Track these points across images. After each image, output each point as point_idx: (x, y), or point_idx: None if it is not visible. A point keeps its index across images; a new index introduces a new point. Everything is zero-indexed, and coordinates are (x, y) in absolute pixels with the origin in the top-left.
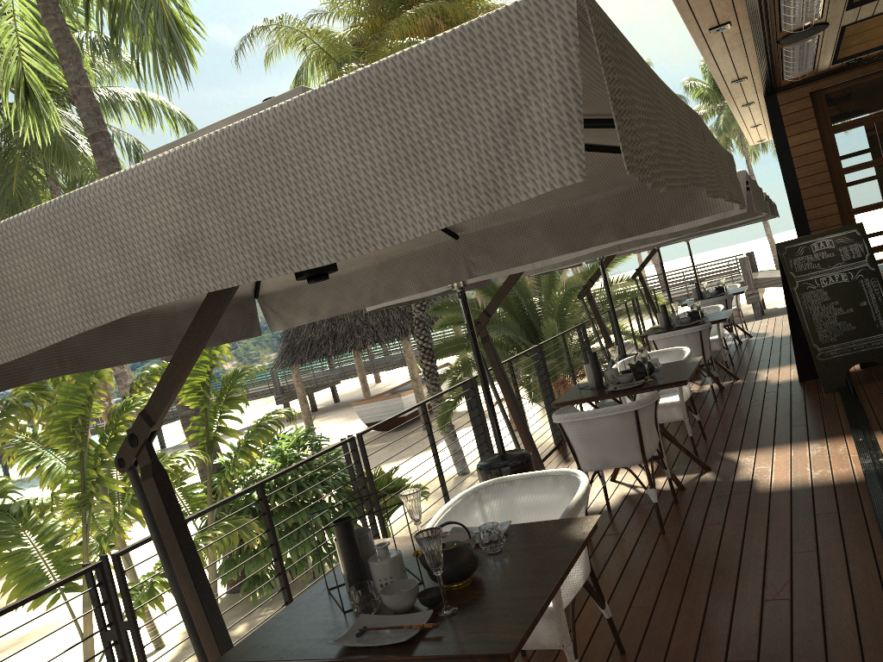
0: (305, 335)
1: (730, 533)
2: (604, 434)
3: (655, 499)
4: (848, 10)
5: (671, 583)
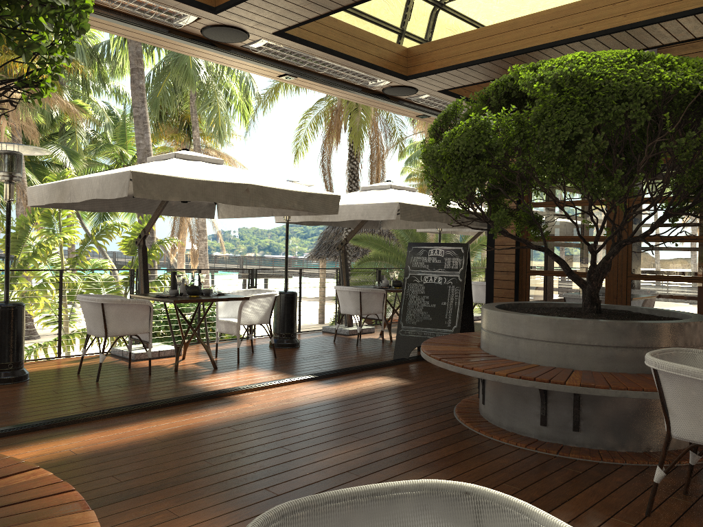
0: (330, 239)
1: (104, 391)
2: (87, 313)
3: (100, 360)
4: (410, 80)
5: (22, 396)
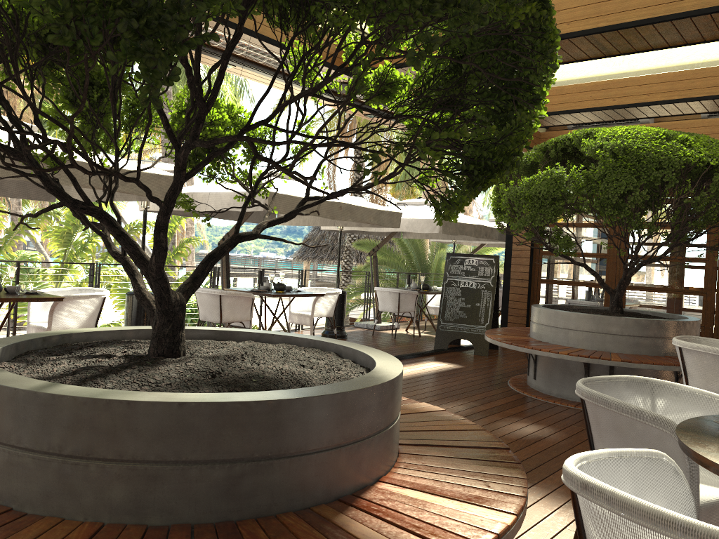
0: (316, 241)
1: None
2: (205, 302)
3: None
4: None
5: None
